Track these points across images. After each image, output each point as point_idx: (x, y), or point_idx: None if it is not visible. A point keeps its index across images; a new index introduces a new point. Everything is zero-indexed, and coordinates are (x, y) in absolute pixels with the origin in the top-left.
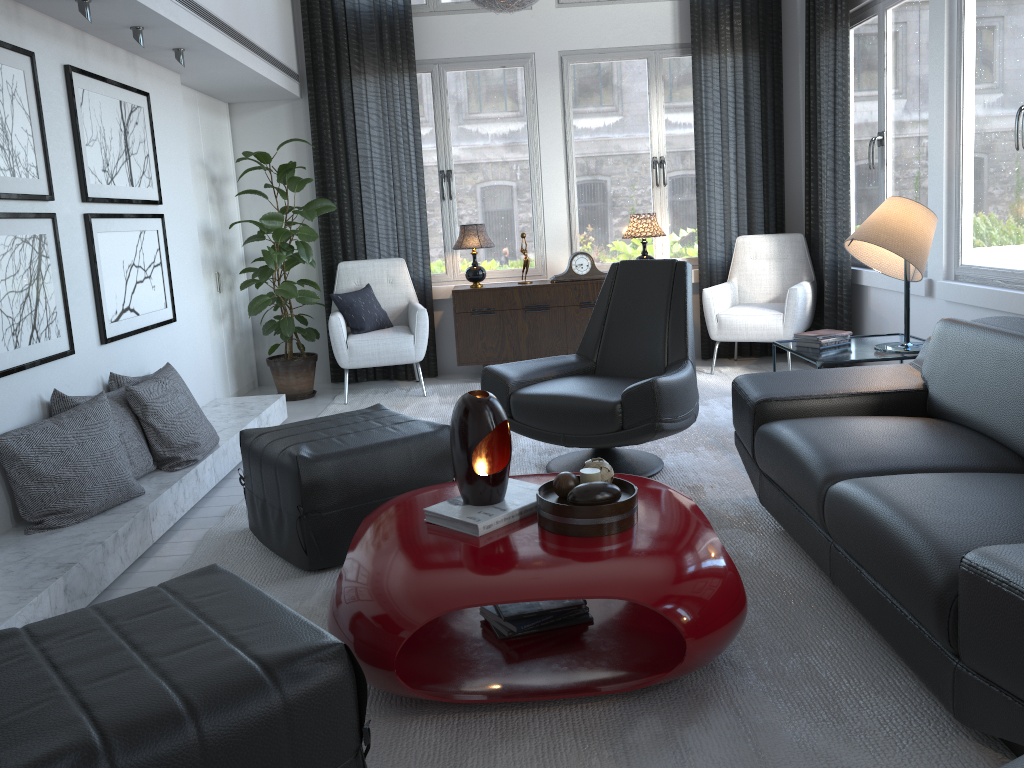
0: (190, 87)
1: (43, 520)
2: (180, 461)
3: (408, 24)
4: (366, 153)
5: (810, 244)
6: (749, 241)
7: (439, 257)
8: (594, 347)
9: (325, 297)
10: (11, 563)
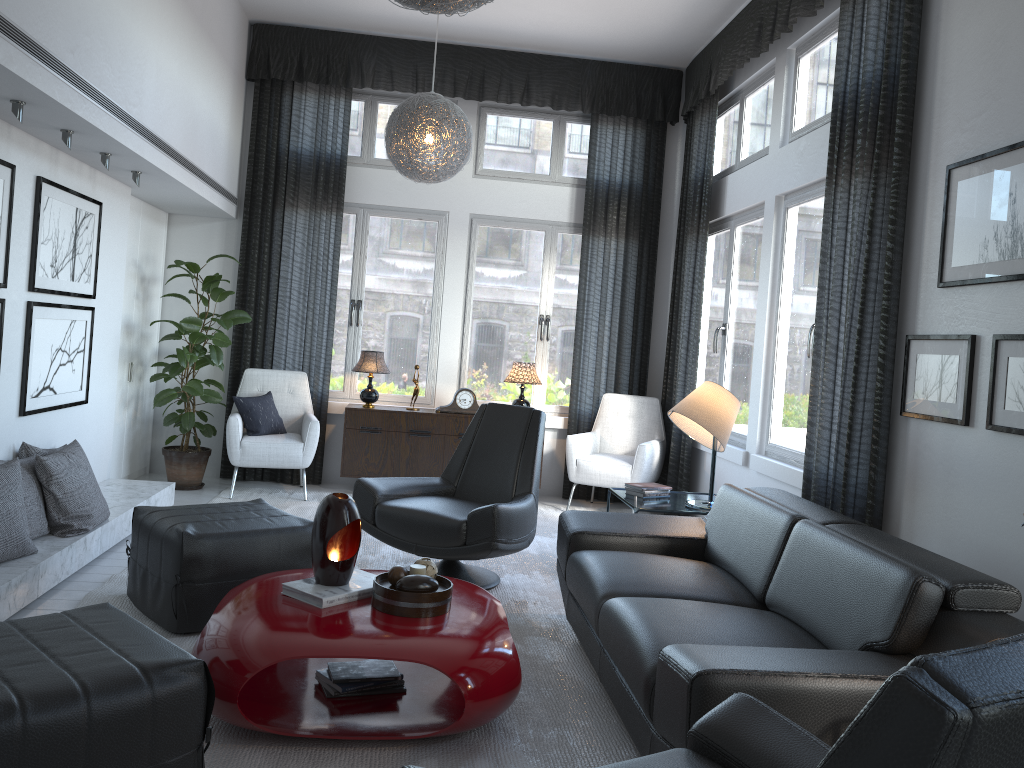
0: (137, 197)
1: None
2: (72, 529)
3: (342, 171)
4: (287, 275)
5: (665, 408)
6: (613, 398)
7: (339, 375)
8: (456, 473)
9: (228, 398)
10: None
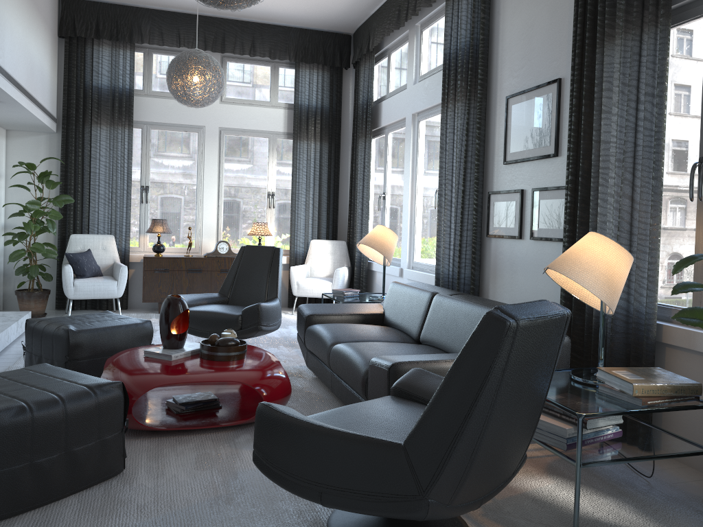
0: None
1: None
2: None
3: (131, 100)
4: (96, 170)
5: (349, 247)
6: (317, 243)
7: (135, 236)
8: (228, 289)
9: (58, 255)
10: None
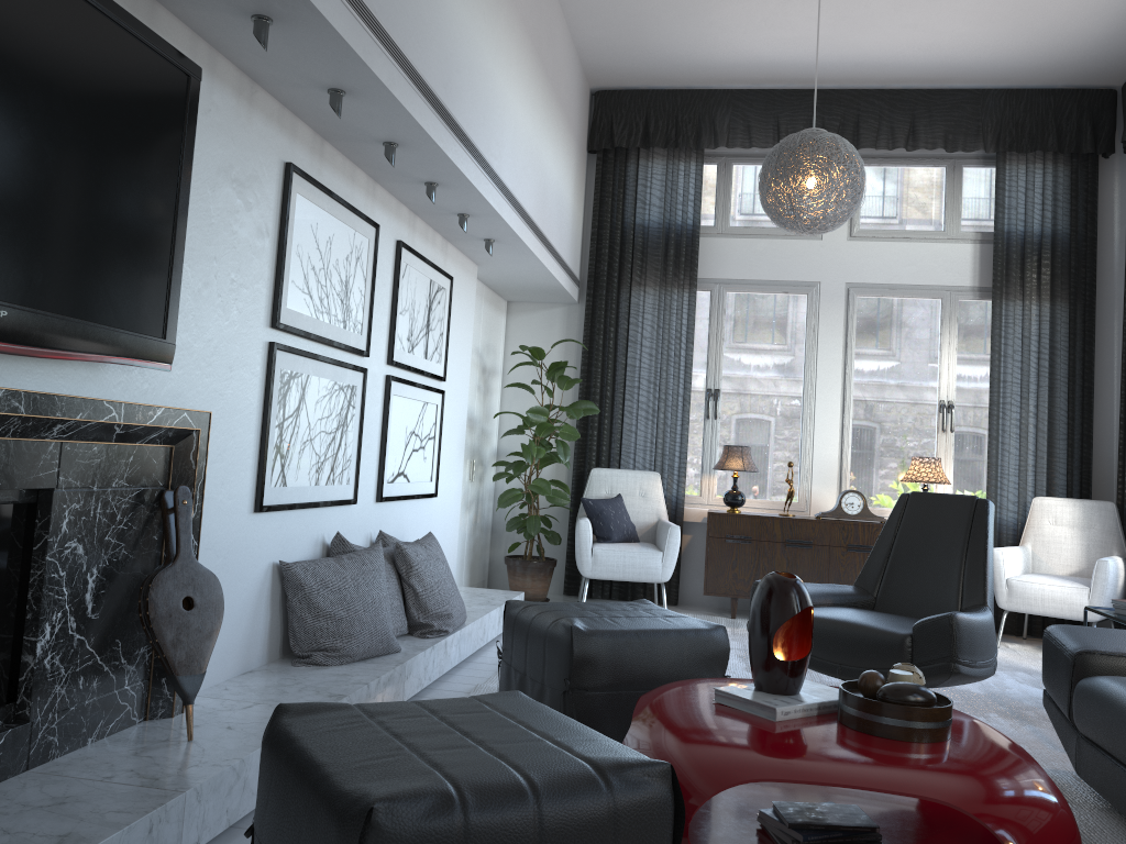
0: (480, 280)
1: (311, 655)
2: (432, 629)
3: (695, 243)
4: (635, 362)
5: (1122, 516)
6: (1048, 503)
7: (695, 477)
8: (875, 580)
9: (571, 503)
10: (284, 685)
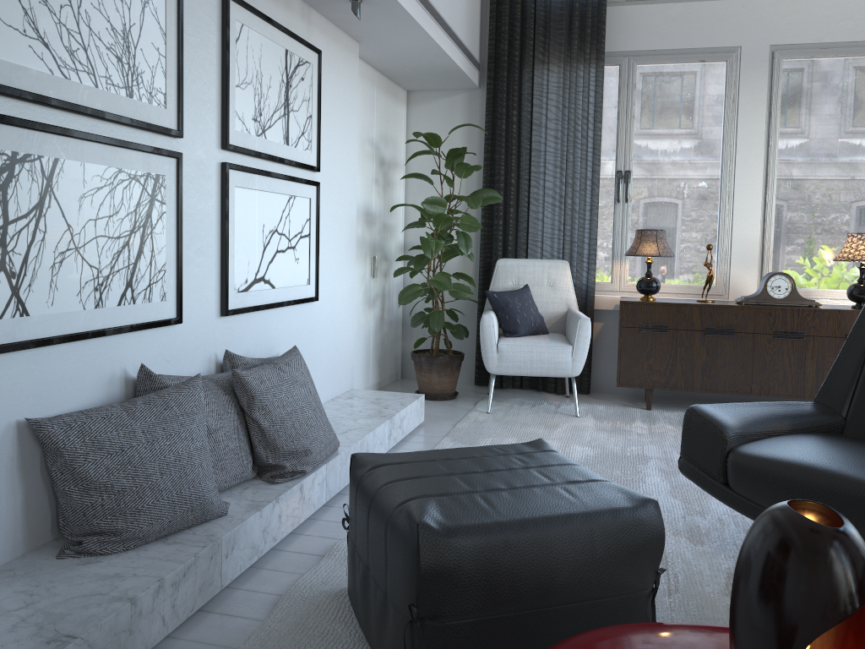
0: (370, 64)
1: (82, 541)
2: (284, 471)
3: (601, 12)
4: (540, 147)
5: None
6: None
7: (605, 264)
8: (844, 396)
9: (479, 294)
10: (2, 614)
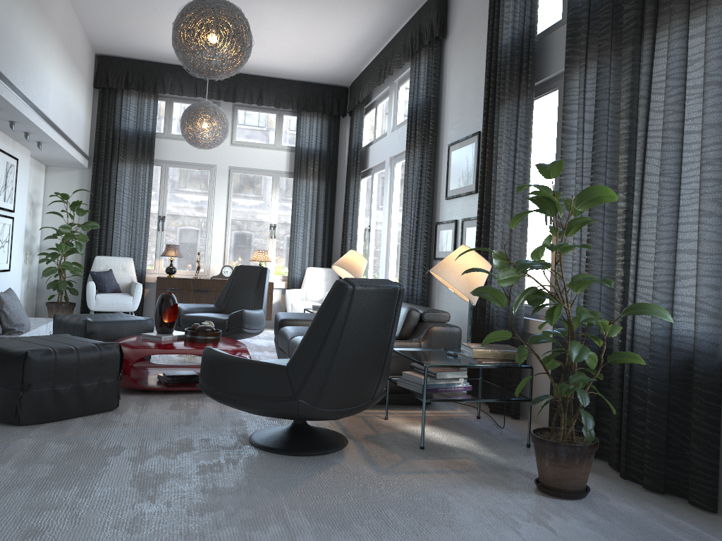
0: (31, 156)
1: None
2: (15, 331)
3: (153, 141)
4: (120, 201)
5: None
6: (312, 270)
7: (152, 260)
8: (223, 302)
9: (84, 274)
10: None
